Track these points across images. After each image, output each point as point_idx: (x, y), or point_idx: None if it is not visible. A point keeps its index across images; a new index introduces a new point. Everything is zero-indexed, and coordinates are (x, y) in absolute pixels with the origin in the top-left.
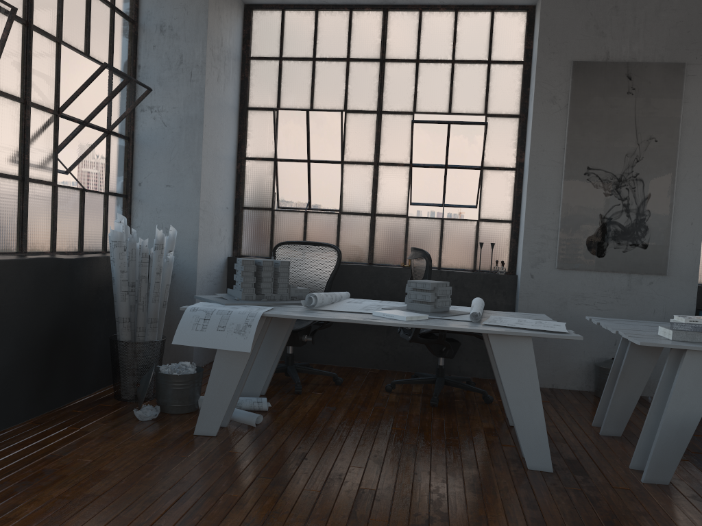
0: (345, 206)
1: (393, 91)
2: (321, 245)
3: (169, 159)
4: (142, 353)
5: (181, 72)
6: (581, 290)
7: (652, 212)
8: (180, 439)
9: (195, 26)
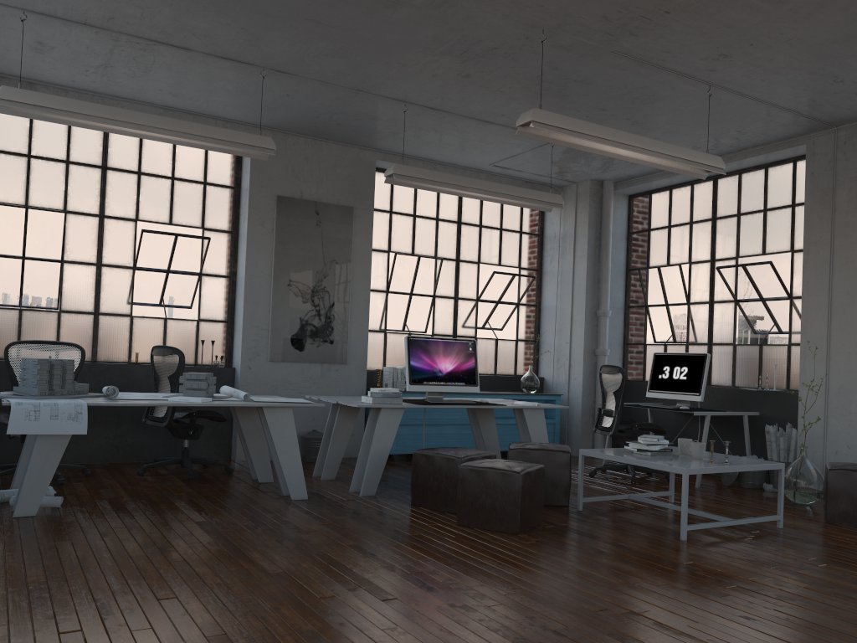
0: (66, 305)
1: (115, 198)
2: (62, 344)
3: None
4: None
5: None
6: (288, 377)
7: (336, 316)
8: (6, 521)
9: None
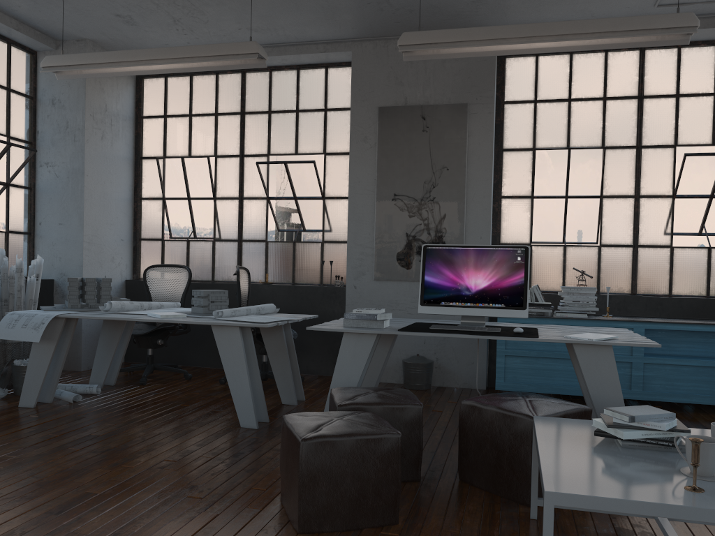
0: (218, 234)
1: (251, 138)
2: (179, 267)
3: (61, 203)
4: (8, 351)
5: (67, 135)
6: (395, 297)
7: (448, 229)
8: (5, 409)
9: (77, 98)
